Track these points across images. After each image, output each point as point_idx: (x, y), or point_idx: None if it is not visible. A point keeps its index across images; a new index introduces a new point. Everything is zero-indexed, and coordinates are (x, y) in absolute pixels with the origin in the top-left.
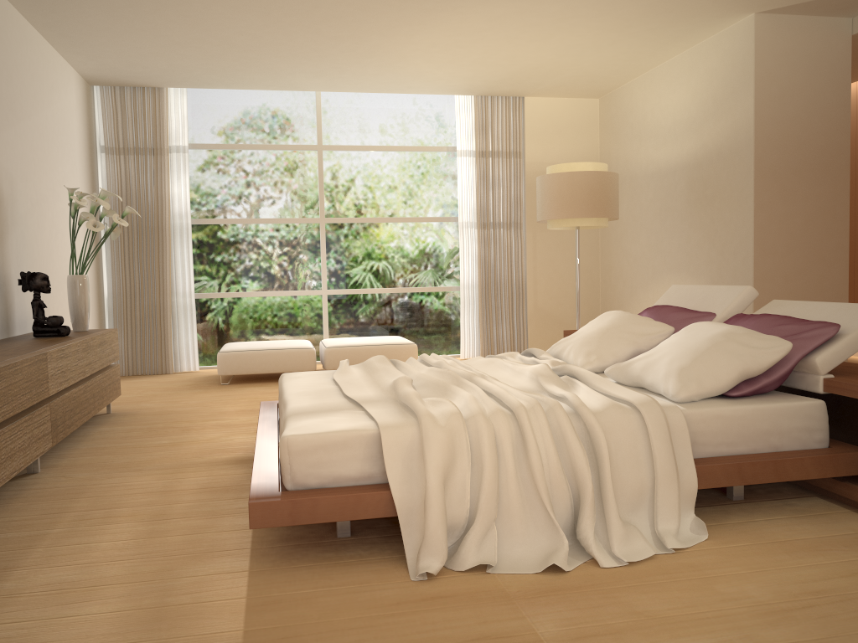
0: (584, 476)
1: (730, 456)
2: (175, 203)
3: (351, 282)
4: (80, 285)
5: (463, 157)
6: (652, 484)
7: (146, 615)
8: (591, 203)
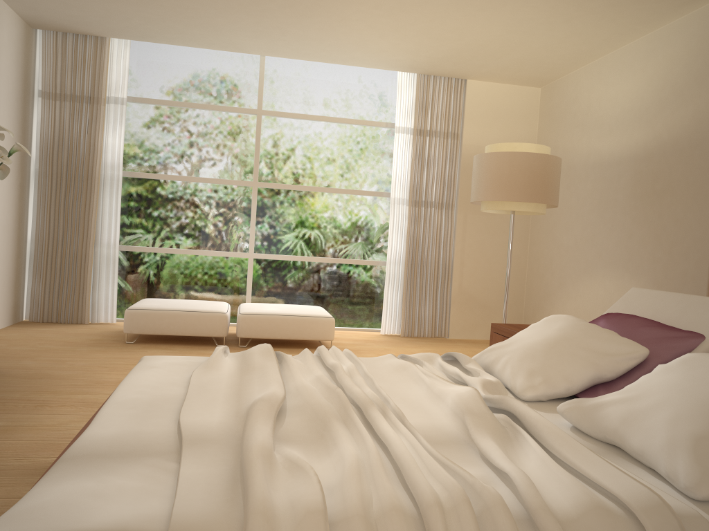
0: None
1: None
2: (108, 154)
3: (278, 248)
4: None
5: (401, 134)
6: None
7: None
8: (531, 186)
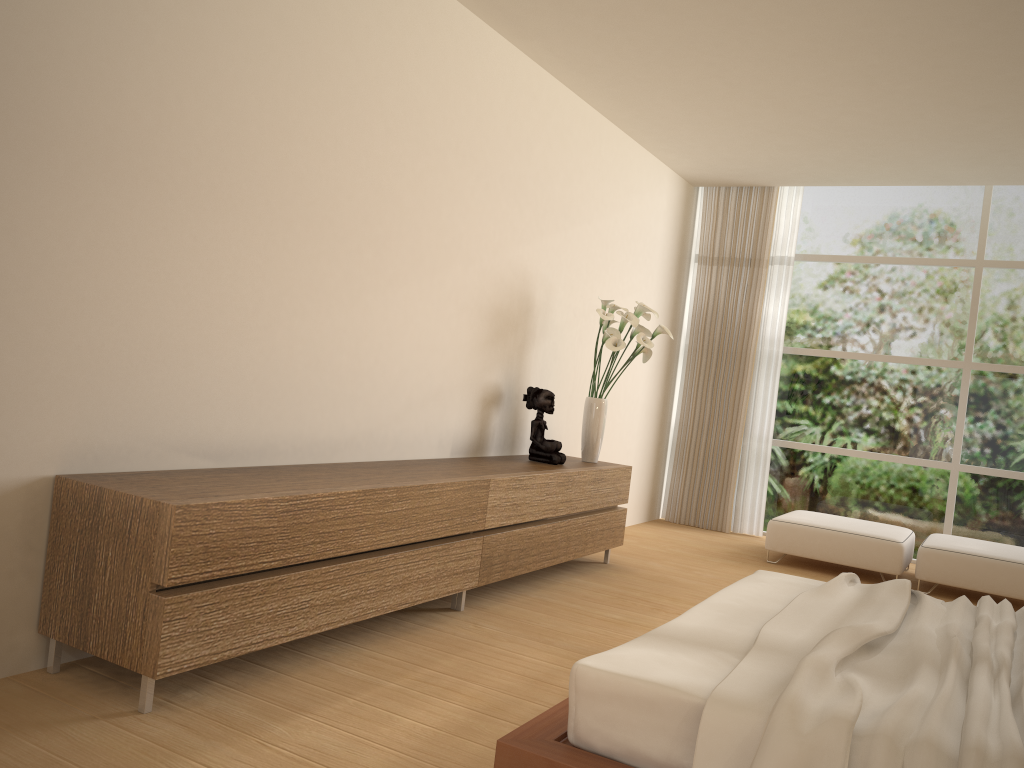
0: None
1: None
2: (767, 326)
3: (1000, 459)
4: (595, 409)
5: None
6: None
7: None
8: None
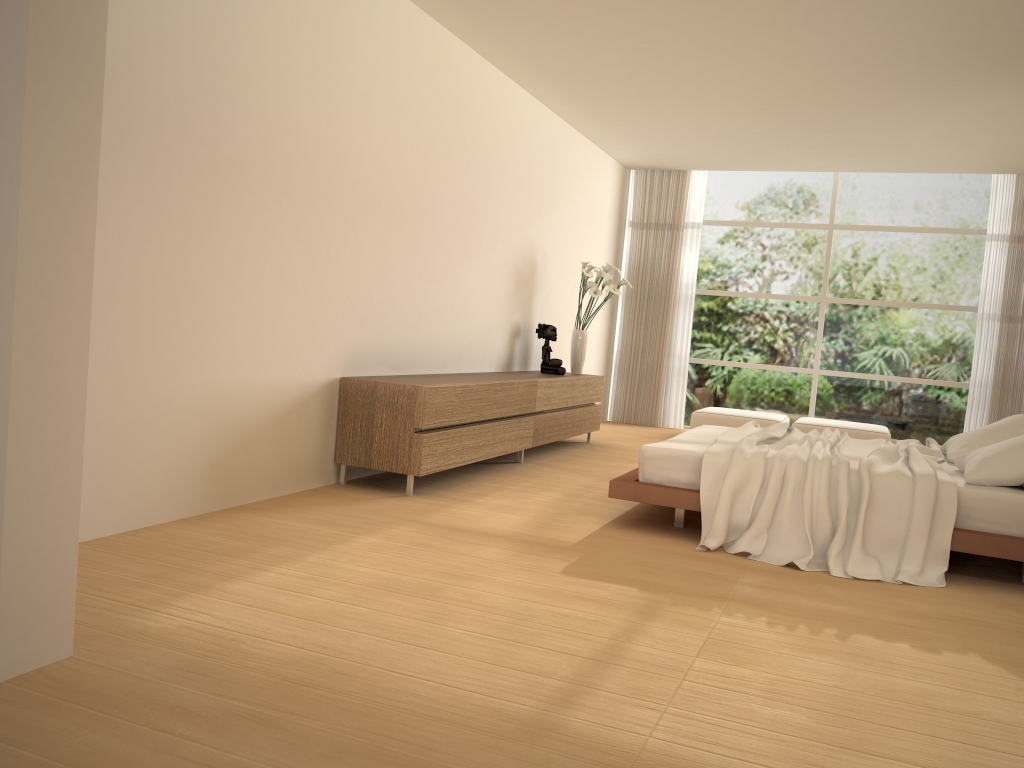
0: (840, 513)
1: (1000, 534)
2: (684, 274)
3: (845, 365)
4: (580, 337)
5: (994, 242)
6: (906, 535)
7: (537, 524)
8: None
